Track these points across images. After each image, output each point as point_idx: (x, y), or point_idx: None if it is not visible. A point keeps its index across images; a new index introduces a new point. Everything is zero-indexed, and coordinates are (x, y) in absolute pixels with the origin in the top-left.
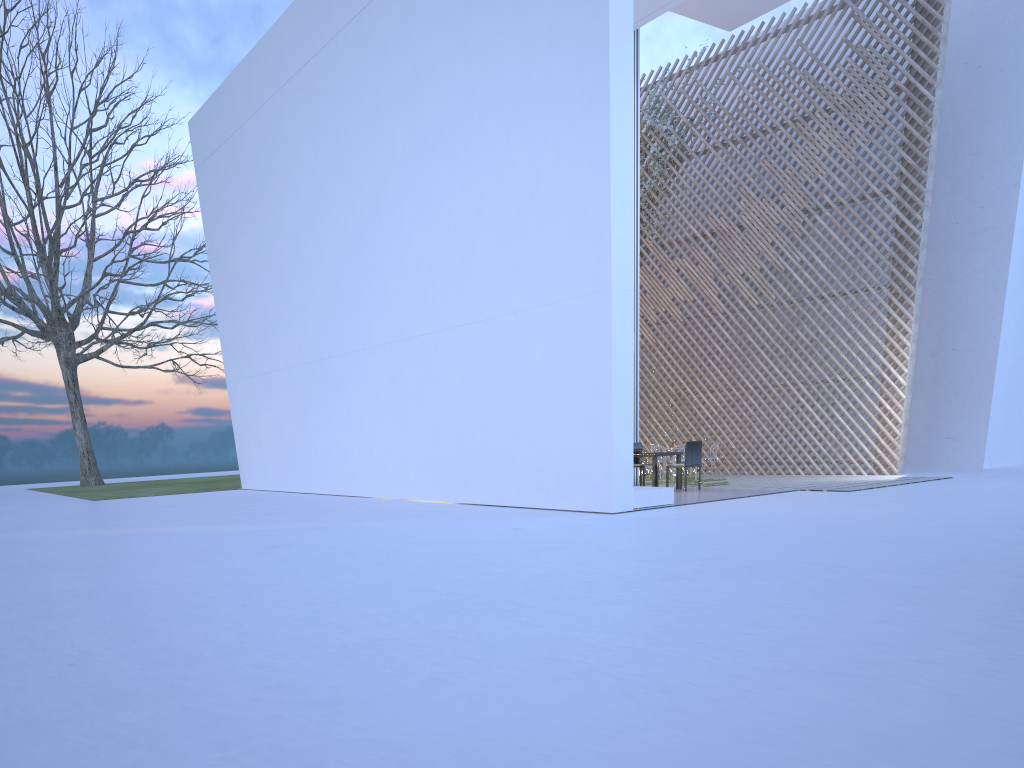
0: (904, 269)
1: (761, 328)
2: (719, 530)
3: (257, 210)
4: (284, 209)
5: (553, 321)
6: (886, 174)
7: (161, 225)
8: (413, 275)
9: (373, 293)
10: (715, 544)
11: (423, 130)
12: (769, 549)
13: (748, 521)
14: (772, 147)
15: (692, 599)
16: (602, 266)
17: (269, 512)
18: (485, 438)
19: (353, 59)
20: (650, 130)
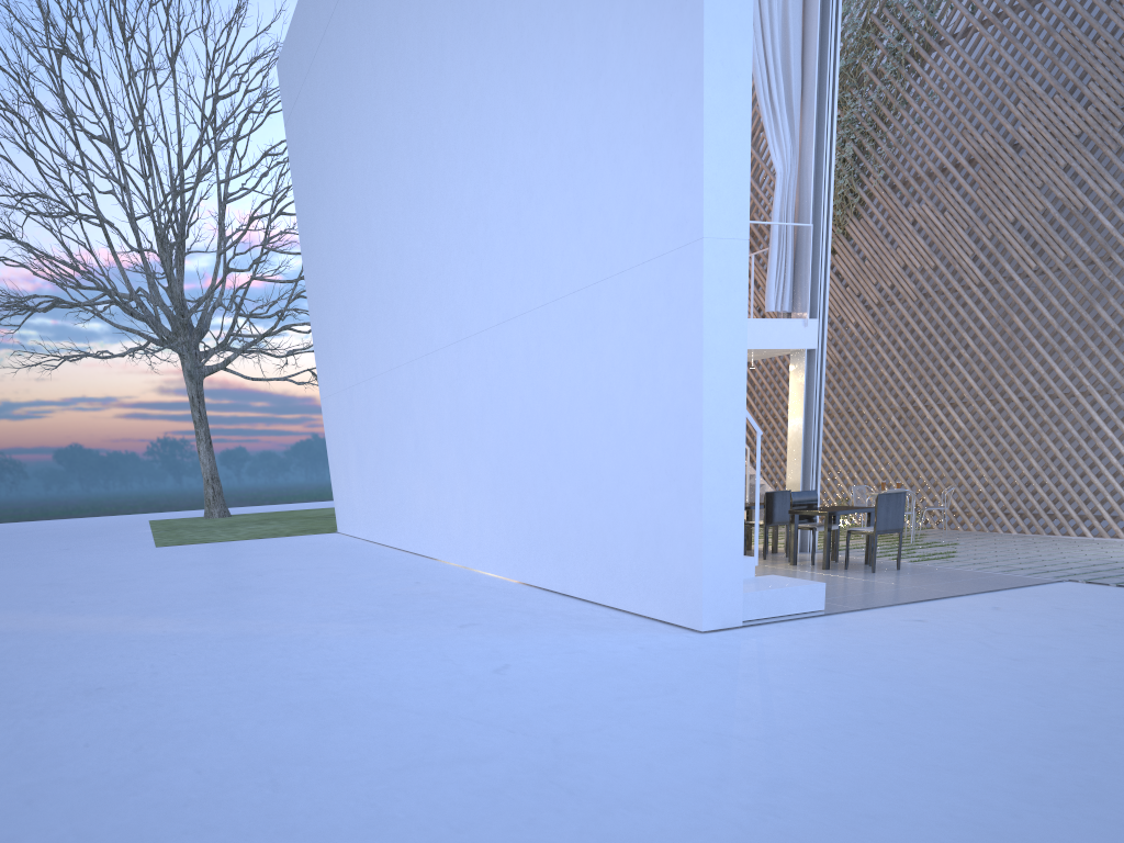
0: None
1: (1038, 306)
2: (839, 716)
3: (332, 170)
4: (353, 164)
5: (625, 302)
6: None
7: None
8: (469, 242)
9: (432, 273)
10: (786, 785)
11: (473, 8)
12: (891, 834)
13: (919, 683)
14: (1077, 7)
15: None
16: (691, 197)
17: (271, 587)
18: (548, 490)
19: None
20: (884, 8)
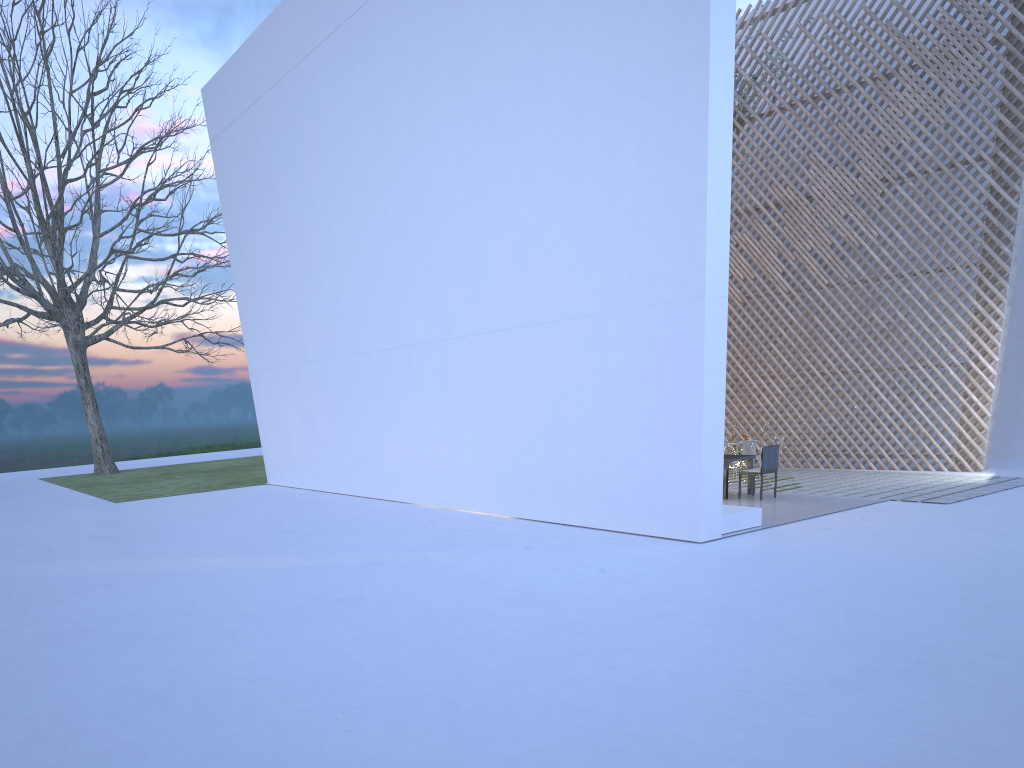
0: (997, 246)
1: (831, 310)
2: (842, 580)
3: (282, 189)
4: (313, 189)
5: (632, 328)
6: (980, 139)
7: (168, 195)
8: (464, 269)
9: (417, 286)
10: (854, 610)
11: (477, 107)
12: (925, 623)
13: (865, 562)
14: (848, 109)
15: (894, 736)
16: (694, 270)
17: (312, 530)
18: (548, 451)
19: (393, 24)
20: None
